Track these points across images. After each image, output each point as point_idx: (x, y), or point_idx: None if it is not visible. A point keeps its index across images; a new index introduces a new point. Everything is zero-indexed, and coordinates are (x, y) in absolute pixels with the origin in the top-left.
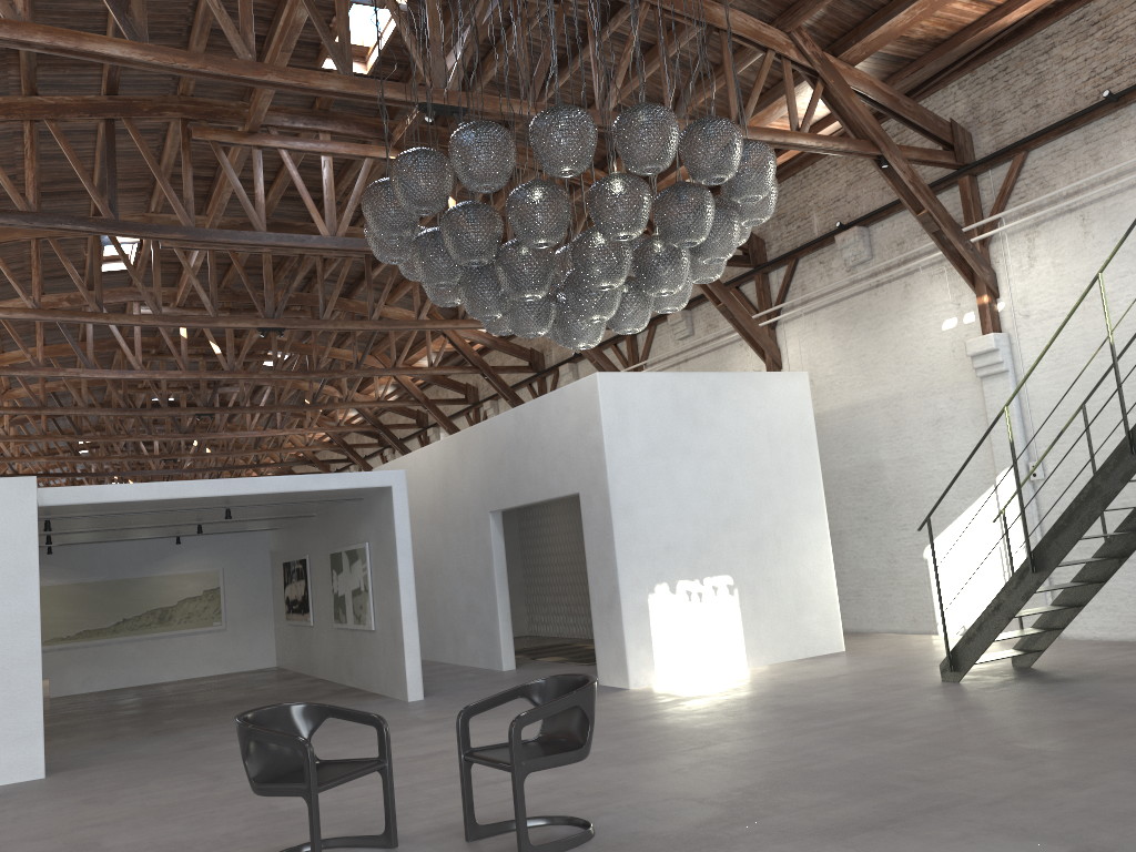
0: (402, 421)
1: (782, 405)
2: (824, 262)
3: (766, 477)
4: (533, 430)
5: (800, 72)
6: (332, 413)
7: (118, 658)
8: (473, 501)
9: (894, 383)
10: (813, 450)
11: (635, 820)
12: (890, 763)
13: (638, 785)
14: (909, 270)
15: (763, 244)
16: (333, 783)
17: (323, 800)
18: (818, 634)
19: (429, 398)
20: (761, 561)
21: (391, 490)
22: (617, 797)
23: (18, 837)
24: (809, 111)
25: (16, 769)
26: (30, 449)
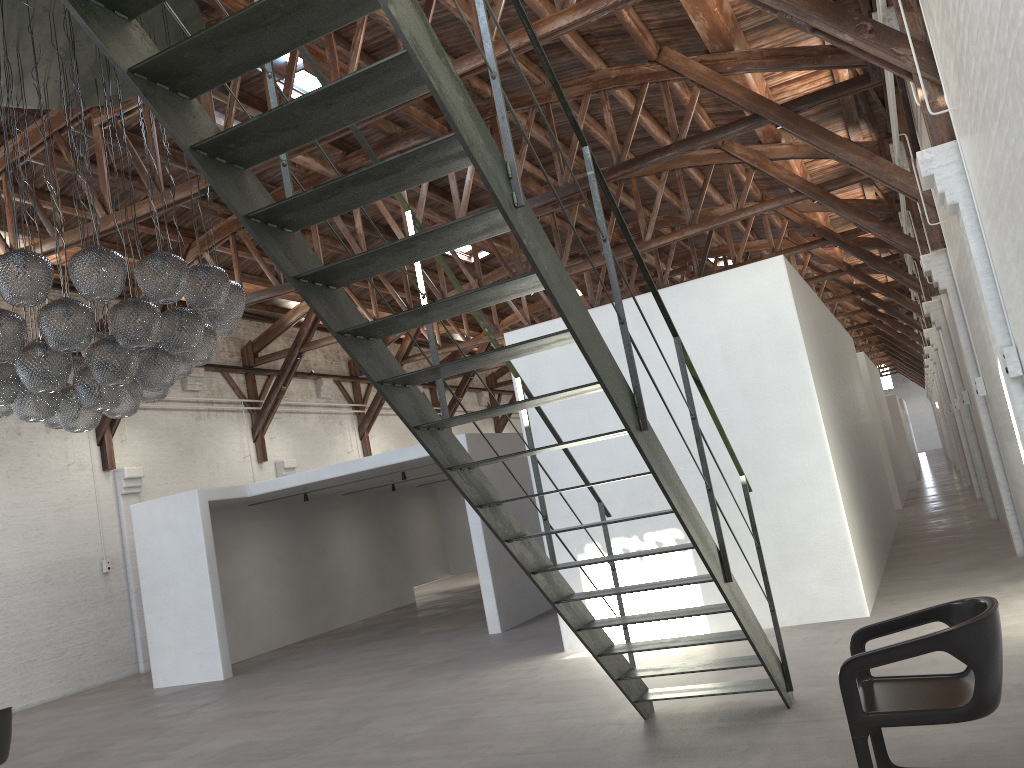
0: None
1: (743, 309)
2: None
3: (723, 405)
4: None
5: None
6: None
7: None
8: None
9: (957, 223)
10: (798, 357)
11: None
12: None
13: None
14: None
15: None
16: None
17: (122, 746)
18: (820, 594)
19: None
20: (723, 509)
21: None
22: None
23: (65, 734)
24: None
25: (210, 673)
26: None
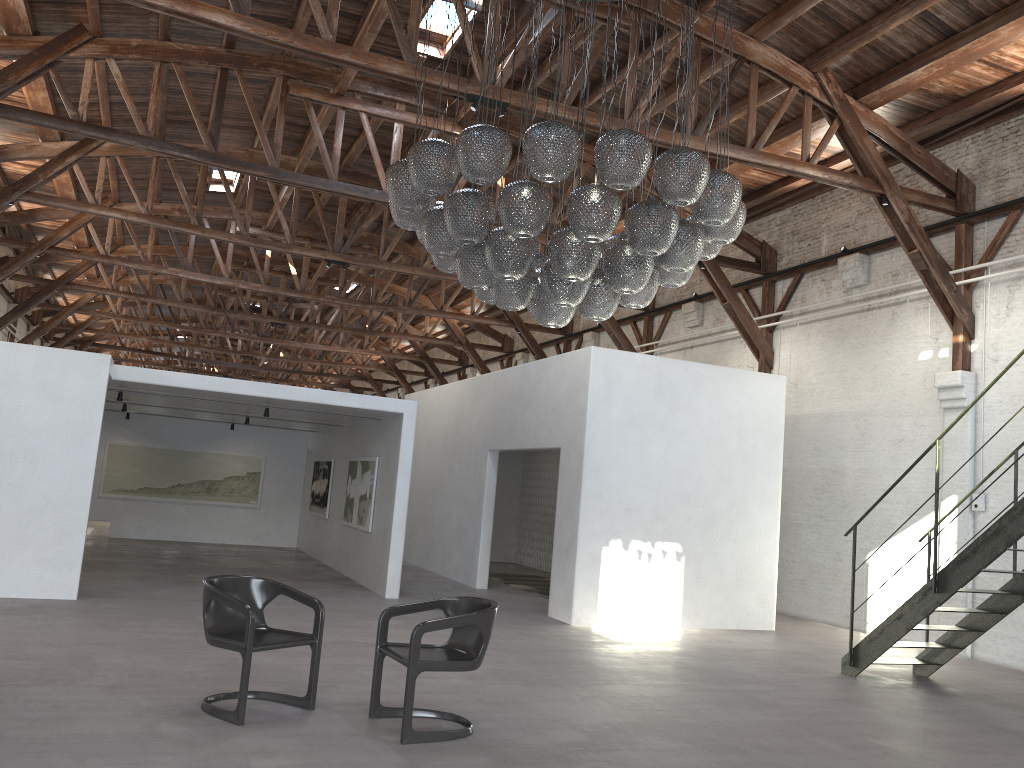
0: (447, 357)
1: (757, 402)
2: (826, 280)
3: (729, 463)
4: (533, 386)
5: (820, 109)
6: (389, 340)
7: (168, 515)
8: (477, 438)
9: (867, 400)
10: (778, 447)
11: (510, 730)
12: (749, 730)
13: (530, 704)
14: (898, 300)
15: (776, 255)
16: (267, 647)
17: (276, 662)
18: (752, 610)
19: (473, 341)
20: (711, 537)
21: (402, 417)
22: (507, 709)
23: (36, 640)
24: (821, 145)
25: (55, 588)
26: (139, 328)
